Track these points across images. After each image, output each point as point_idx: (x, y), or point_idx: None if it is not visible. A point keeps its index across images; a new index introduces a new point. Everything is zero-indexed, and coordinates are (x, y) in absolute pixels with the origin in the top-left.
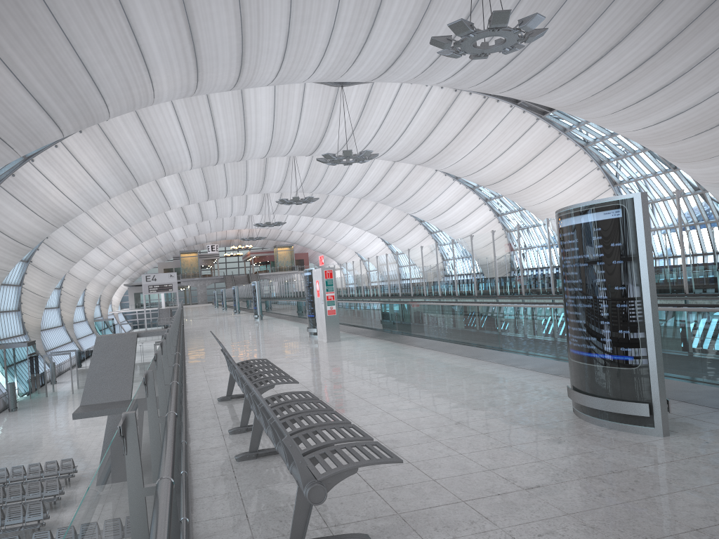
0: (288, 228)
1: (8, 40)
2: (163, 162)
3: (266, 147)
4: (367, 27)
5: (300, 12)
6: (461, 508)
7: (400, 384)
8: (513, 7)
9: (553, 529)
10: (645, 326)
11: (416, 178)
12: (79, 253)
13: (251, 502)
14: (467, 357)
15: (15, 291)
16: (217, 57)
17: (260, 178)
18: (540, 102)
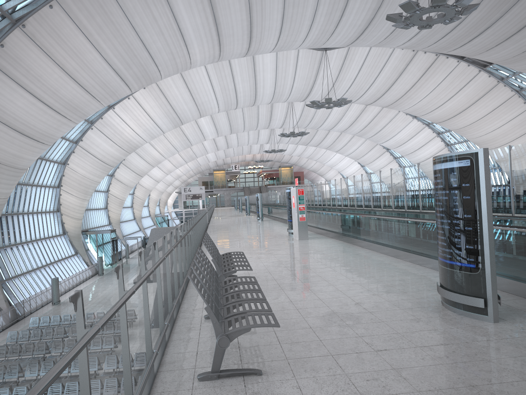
0: (289, 153)
1: (95, 30)
2: (199, 108)
3: (270, 96)
4: (341, 7)
5: None
6: (328, 359)
7: (332, 274)
8: None
9: (378, 377)
10: (483, 244)
11: (384, 117)
12: (145, 170)
13: (202, 345)
14: (390, 256)
15: (104, 195)
16: (233, 35)
17: (268, 118)
18: (480, 58)
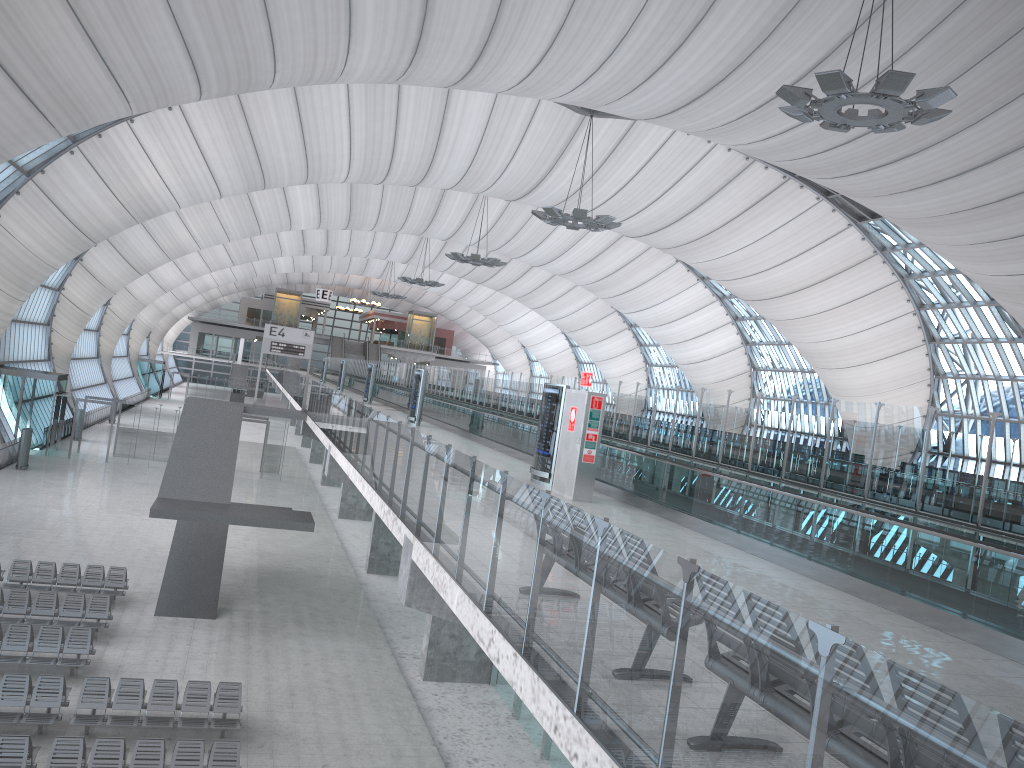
0: (439, 291)
1: None
2: (310, 165)
3: (457, 176)
4: (673, 44)
5: (588, 2)
6: None
7: None
8: (887, 65)
9: None
10: None
11: (646, 266)
12: (150, 262)
13: None
14: (840, 590)
15: (50, 297)
16: (450, 39)
17: (428, 216)
18: (870, 204)
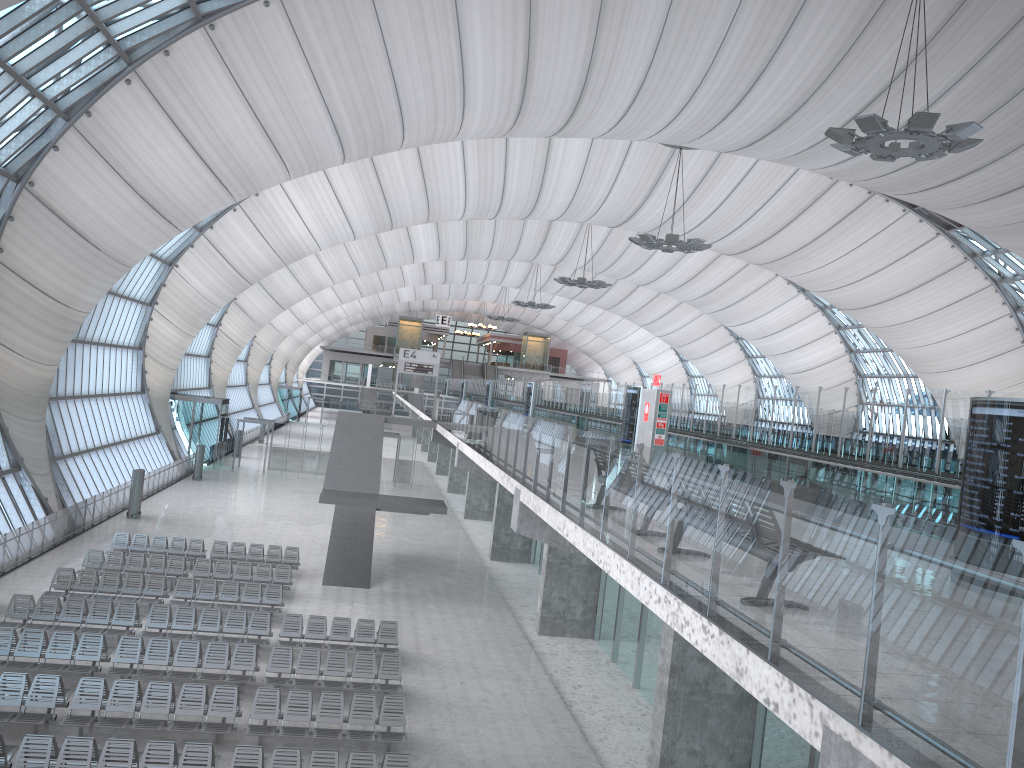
0: (551, 313)
1: (326, 54)
2: (431, 207)
3: (562, 209)
4: (741, 91)
5: (663, 63)
6: None
7: None
8: (939, 94)
9: None
10: None
11: (747, 280)
12: (292, 298)
13: None
14: None
15: (210, 332)
16: (547, 101)
17: (537, 244)
18: (948, 215)
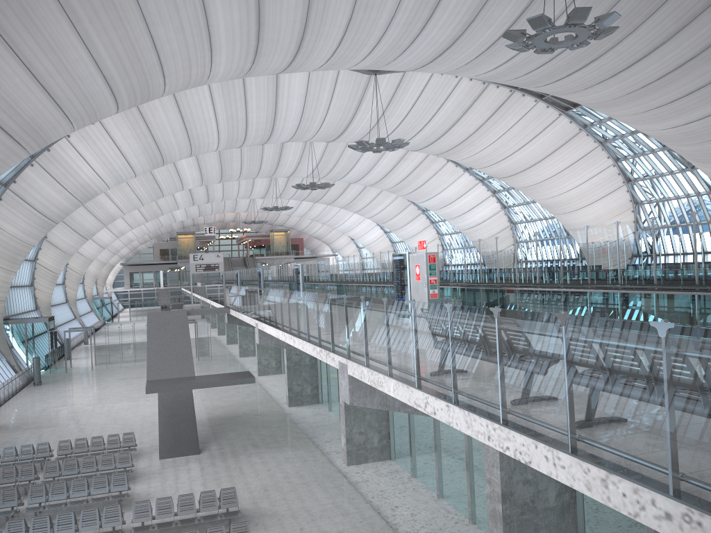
0: (288, 213)
1: (87, 15)
2: (192, 143)
3: (292, 132)
4: (425, 17)
5: None
6: None
7: None
8: (568, 4)
9: None
10: None
11: (427, 168)
12: (92, 230)
13: None
14: None
15: (30, 266)
16: (277, 41)
17: (275, 162)
18: (572, 98)
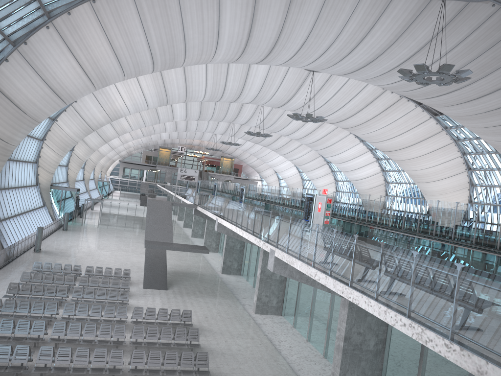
0: (236, 147)
1: (151, 18)
2: (188, 95)
3: (252, 98)
4: (352, 47)
5: (316, 31)
6: None
7: None
8: (444, 53)
9: None
10: None
11: (336, 135)
12: (111, 137)
13: None
14: None
15: (68, 154)
16: (257, 47)
17: (235, 114)
18: (439, 109)
